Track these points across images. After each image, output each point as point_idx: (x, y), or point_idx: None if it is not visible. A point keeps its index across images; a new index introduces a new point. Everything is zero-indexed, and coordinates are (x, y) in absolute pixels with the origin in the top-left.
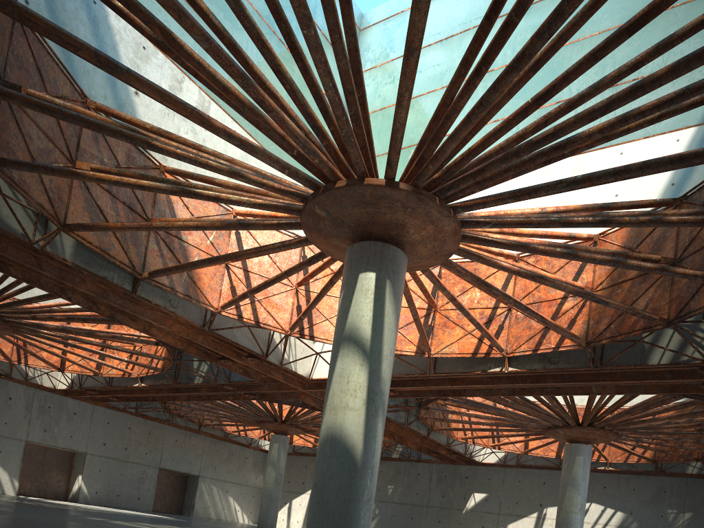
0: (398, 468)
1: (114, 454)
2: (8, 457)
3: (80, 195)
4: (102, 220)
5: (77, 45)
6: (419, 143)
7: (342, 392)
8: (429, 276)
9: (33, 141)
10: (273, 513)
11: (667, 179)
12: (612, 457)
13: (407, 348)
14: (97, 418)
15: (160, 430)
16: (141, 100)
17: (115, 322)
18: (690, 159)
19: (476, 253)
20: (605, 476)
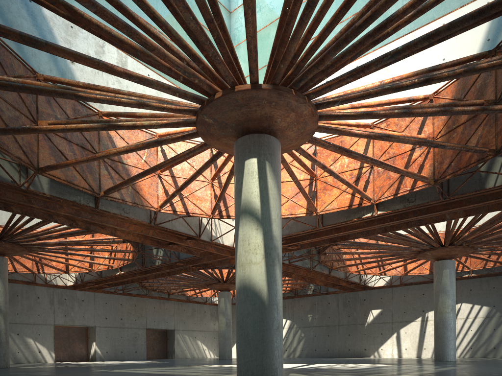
0: (313, 301)
1: (114, 324)
2: (44, 337)
3: (45, 145)
4: (64, 160)
5: (6, 32)
6: (272, 50)
7: (246, 252)
8: (301, 152)
9: (4, 112)
10: (228, 348)
11: (483, 36)
12: (473, 266)
13: (299, 212)
14: (98, 301)
15: (142, 302)
16: (77, 66)
17: (91, 231)
18: (488, 11)
19: (333, 127)
20: (470, 281)
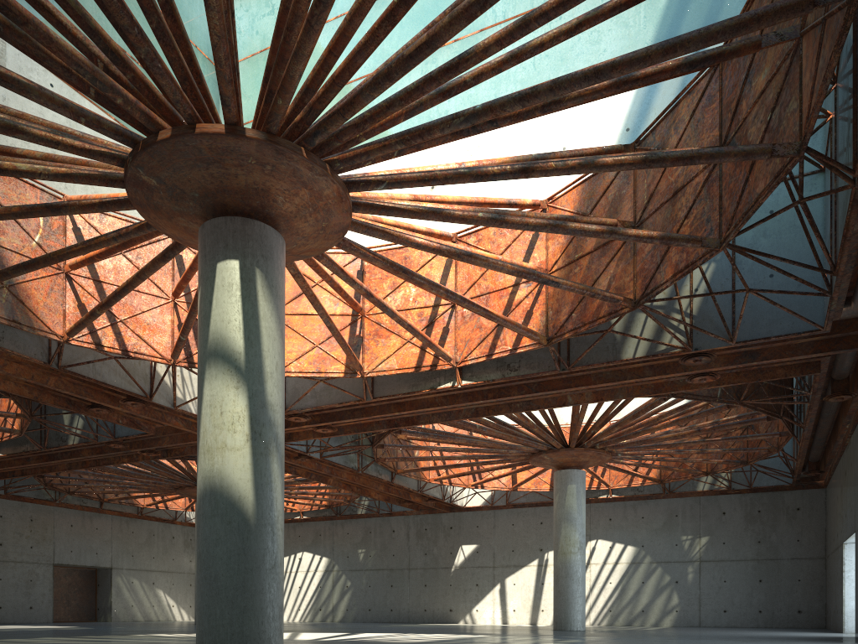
0: (367, 527)
1: None
2: None
3: None
4: None
5: None
6: (266, 71)
7: (216, 427)
8: (328, 264)
9: None
10: None
11: (620, 123)
12: (614, 482)
13: (333, 369)
14: None
15: (47, 514)
16: None
17: None
18: (607, 72)
19: (380, 227)
20: (609, 506)
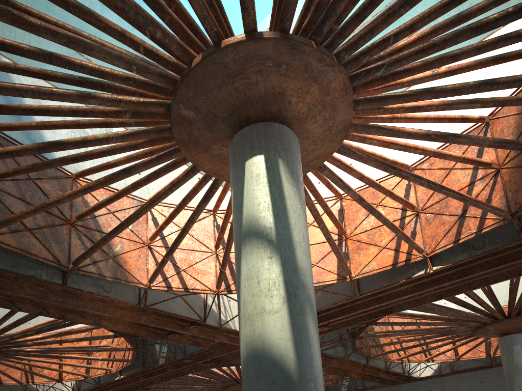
0: None
1: None
2: None
3: None
4: (18, 224)
5: None
6: None
7: (254, 295)
8: (329, 174)
9: None
10: None
11: None
12: None
13: (328, 278)
14: None
15: None
16: None
17: (72, 324)
18: None
19: (375, 124)
20: None
